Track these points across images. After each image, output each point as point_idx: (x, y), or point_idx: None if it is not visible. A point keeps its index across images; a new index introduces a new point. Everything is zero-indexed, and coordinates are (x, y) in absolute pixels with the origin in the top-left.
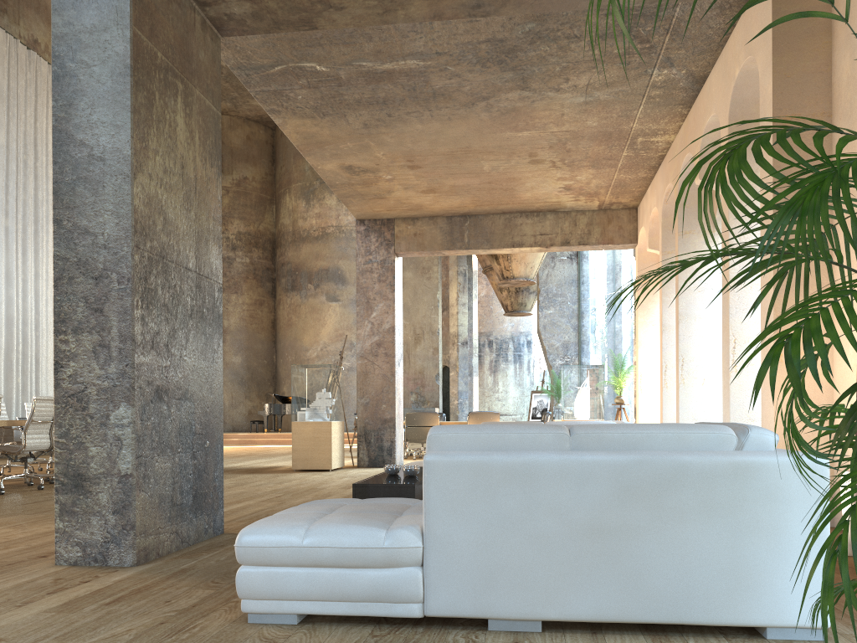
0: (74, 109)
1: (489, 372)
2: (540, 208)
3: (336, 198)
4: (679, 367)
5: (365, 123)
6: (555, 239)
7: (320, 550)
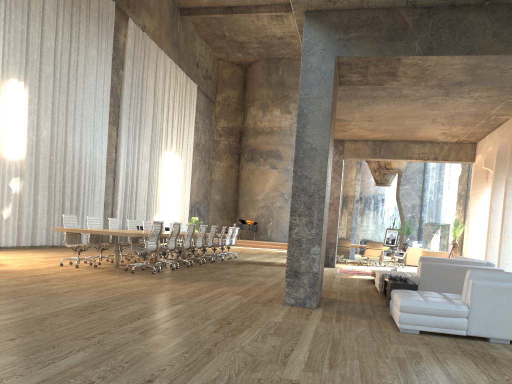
0: (305, 128)
1: (358, 214)
2: (424, 140)
3: (279, 111)
4: (503, 232)
5: (358, 104)
6: (430, 156)
7: (432, 309)
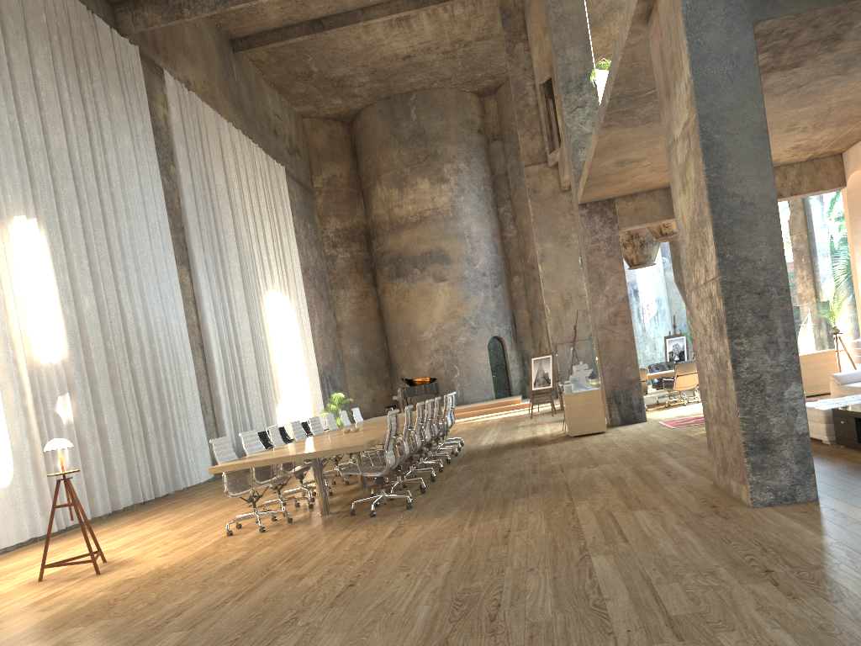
0: (723, 169)
1: None
2: None
3: (428, 182)
4: None
5: None
6: None
7: None
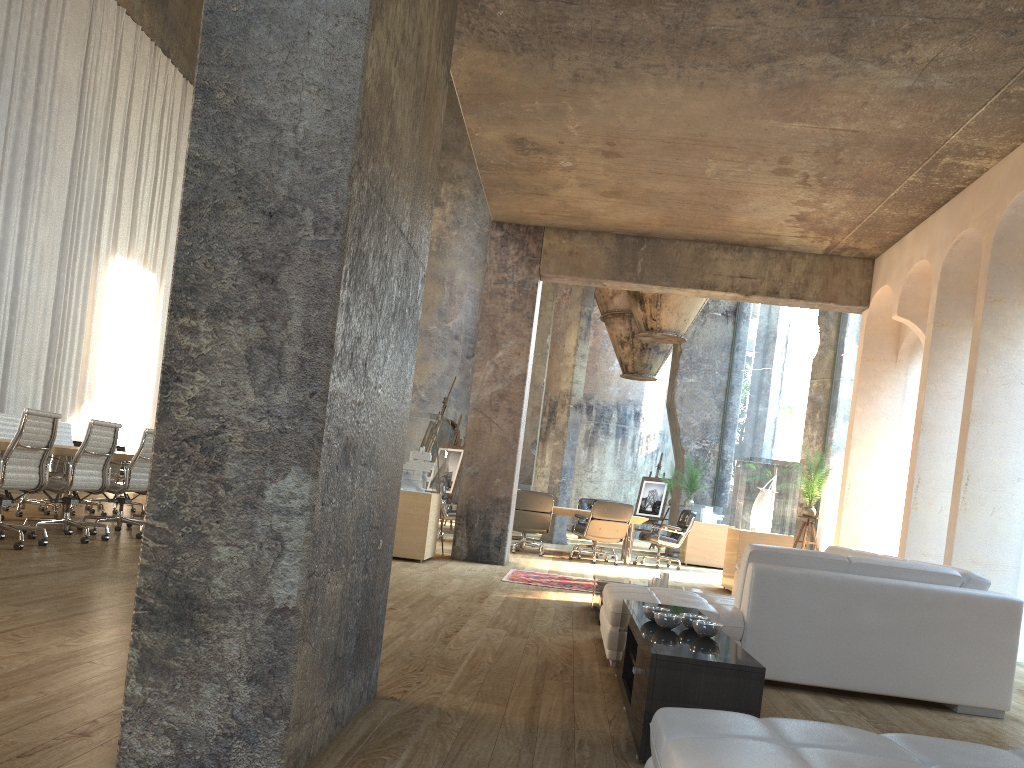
0: None
1: (583, 444)
2: (747, 240)
3: None
4: (962, 486)
5: (576, 73)
6: (759, 285)
7: None
